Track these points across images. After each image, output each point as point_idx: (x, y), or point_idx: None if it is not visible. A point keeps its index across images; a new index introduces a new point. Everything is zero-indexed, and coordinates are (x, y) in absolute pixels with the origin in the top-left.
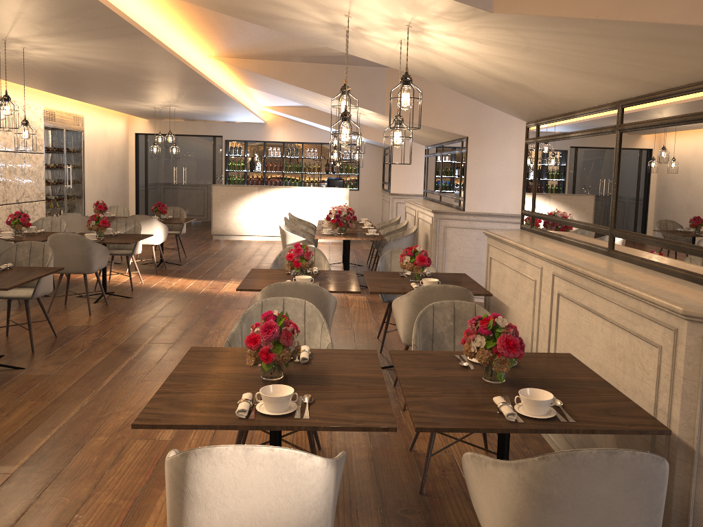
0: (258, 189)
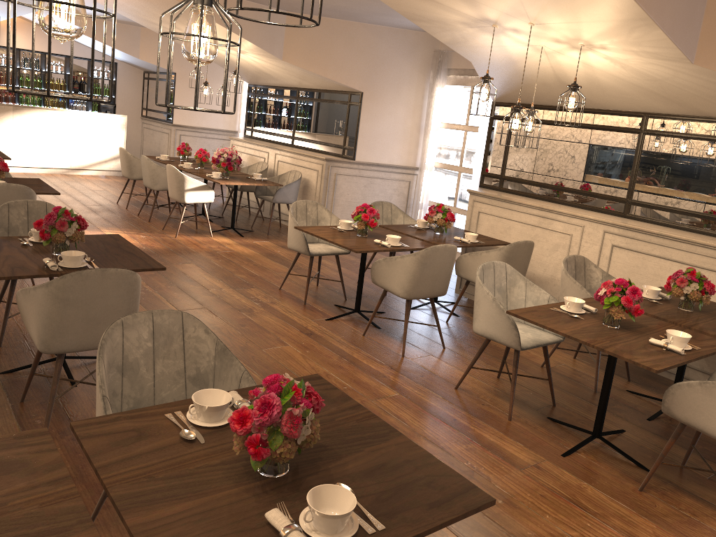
0: (13, 109)
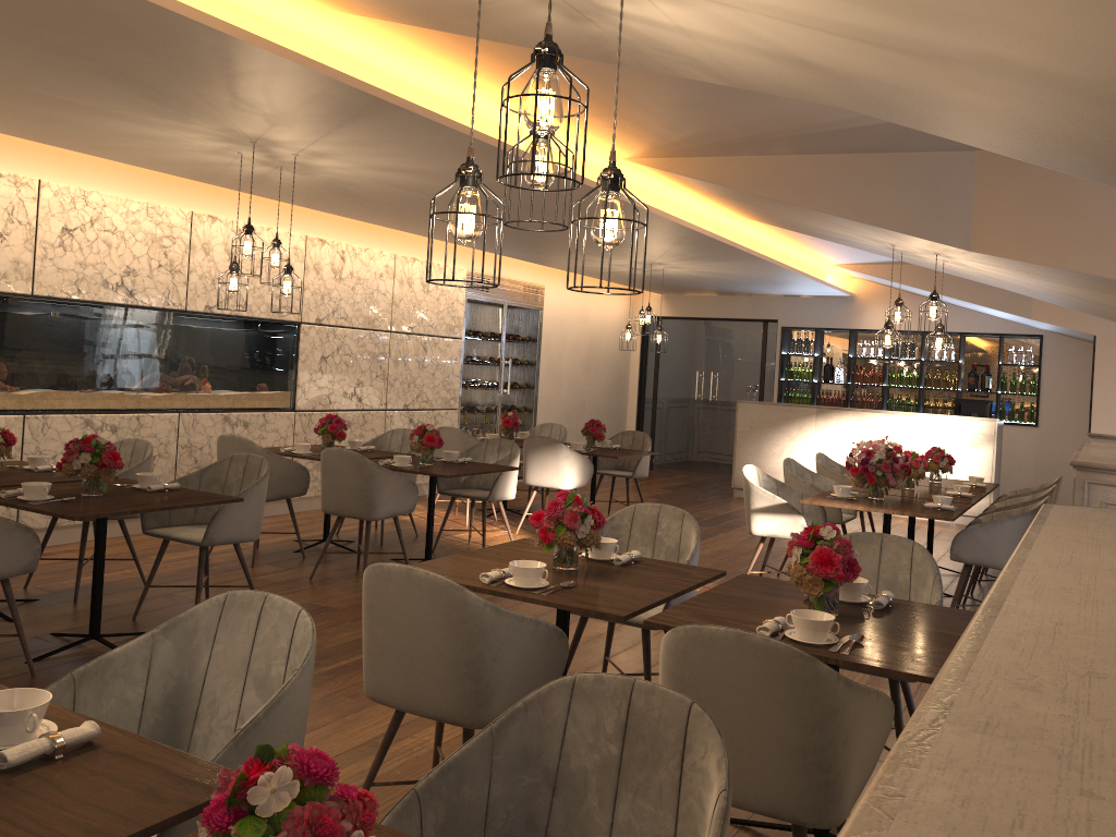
0: (816, 413)
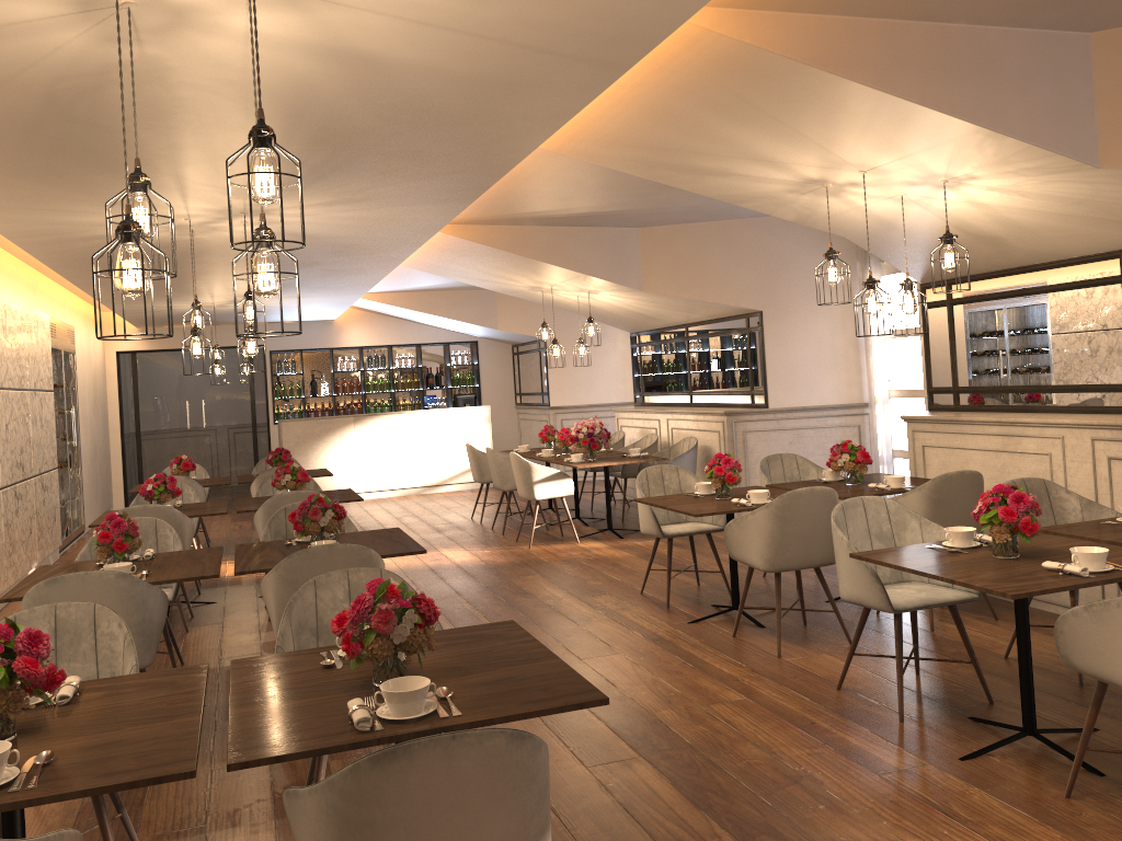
0: (354, 421)
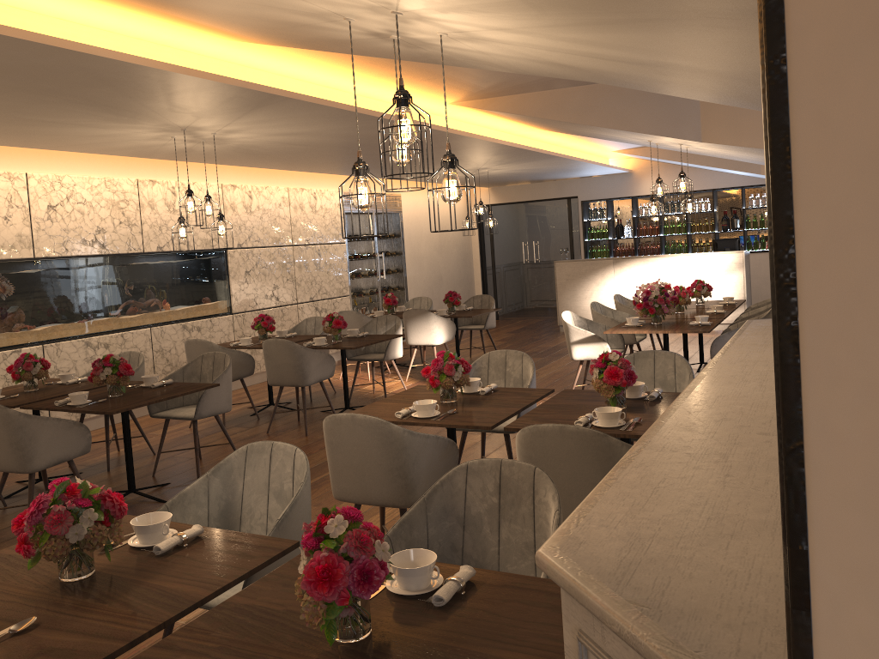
0: (613, 263)
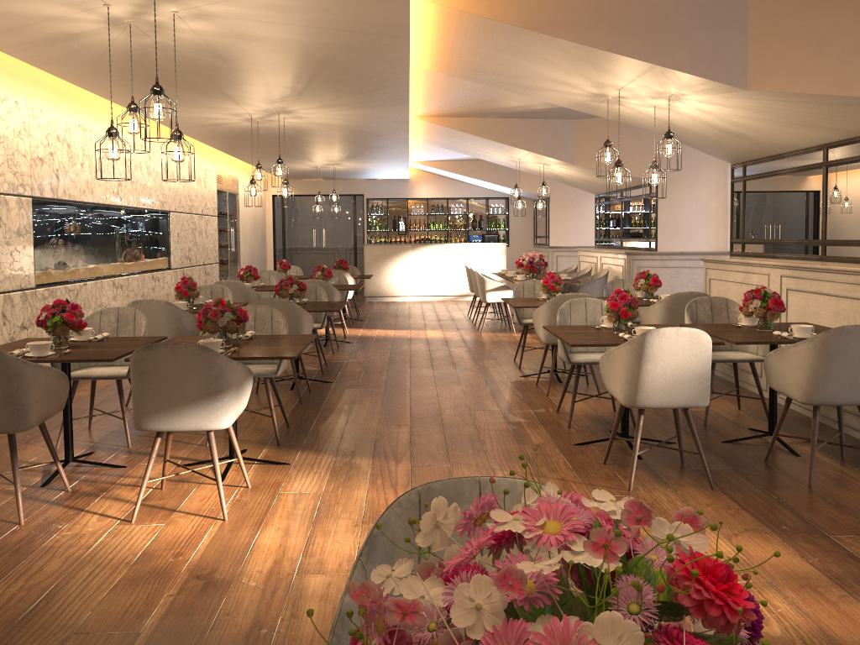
0: (411, 247)
